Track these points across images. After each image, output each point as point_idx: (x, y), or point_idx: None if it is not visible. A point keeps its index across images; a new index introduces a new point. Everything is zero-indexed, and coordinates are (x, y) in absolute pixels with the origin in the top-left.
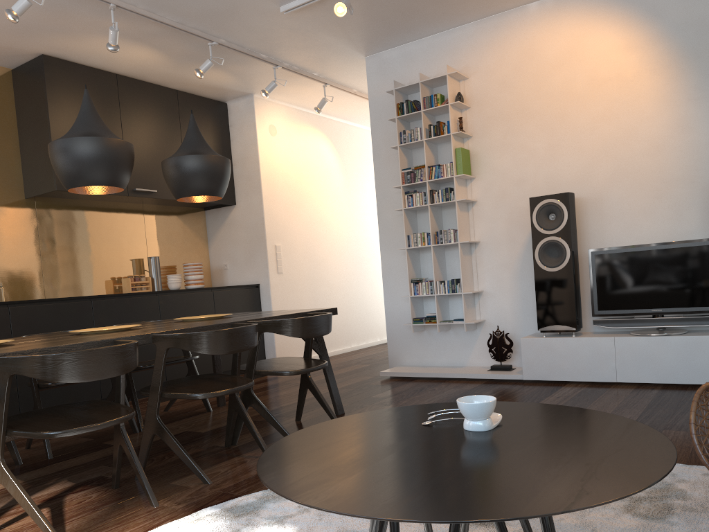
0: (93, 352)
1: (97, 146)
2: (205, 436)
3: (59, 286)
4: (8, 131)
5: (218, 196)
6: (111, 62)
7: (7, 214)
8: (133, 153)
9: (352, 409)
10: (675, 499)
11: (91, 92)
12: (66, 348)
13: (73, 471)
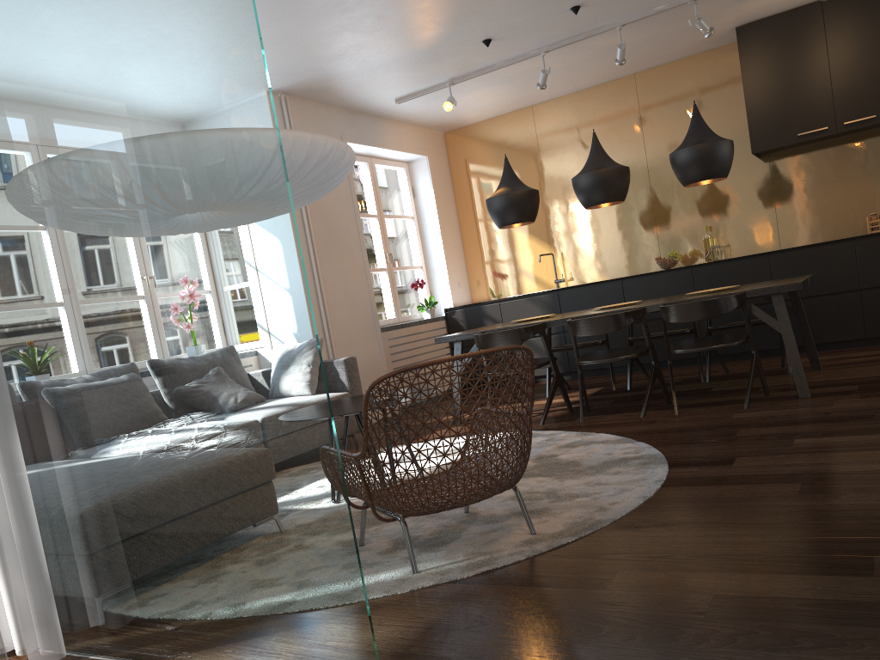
0: (488, 335)
1: (580, 181)
2: (699, 393)
3: (794, 235)
4: (741, 100)
5: (705, 180)
6: (796, 0)
7: (742, 177)
8: (613, 173)
9: (833, 394)
10: (552, 500)
11: (788, 38)
12: (515, 328)
13: (602, 399)
